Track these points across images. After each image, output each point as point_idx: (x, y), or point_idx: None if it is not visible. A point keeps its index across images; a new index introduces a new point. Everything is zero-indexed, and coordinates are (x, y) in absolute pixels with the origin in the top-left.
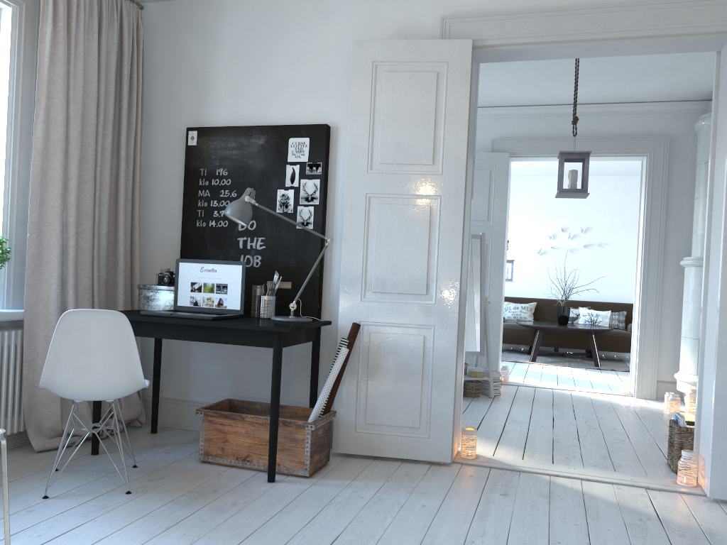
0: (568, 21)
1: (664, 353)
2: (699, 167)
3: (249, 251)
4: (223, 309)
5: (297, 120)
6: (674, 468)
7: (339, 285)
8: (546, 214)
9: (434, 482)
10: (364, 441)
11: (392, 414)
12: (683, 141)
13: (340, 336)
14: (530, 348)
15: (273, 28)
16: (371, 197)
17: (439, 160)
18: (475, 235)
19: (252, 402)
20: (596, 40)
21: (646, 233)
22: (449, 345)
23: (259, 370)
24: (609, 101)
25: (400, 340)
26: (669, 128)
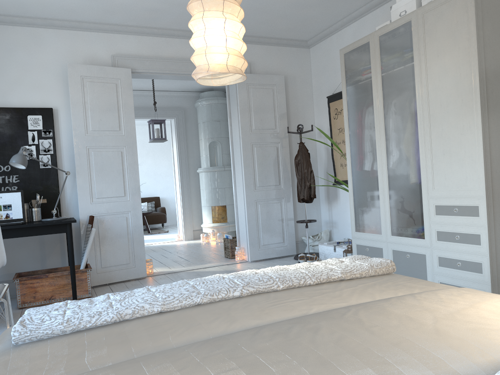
0: (173, 65)
1: (194, 216)
2: (200, 124)
3: (8, 184)
4: (11, 219)
5: (29, 105)
6: (230, 257)
7: (70, 198)
8: None
9: (149, 283)
10: (102, 277)
11: (115, 259)
12: (189, 111)
13: (82, 224)
14: None
15: (4, 47)
16: (89, 148)
17: (122, 128)
18: None
19: (35, 270)
20: (185, 74)
21: (179, 157)
22: (139, 219)
23: (23, 255)
24: (154, 89)
25: (115, 221)
26: (183, 104)
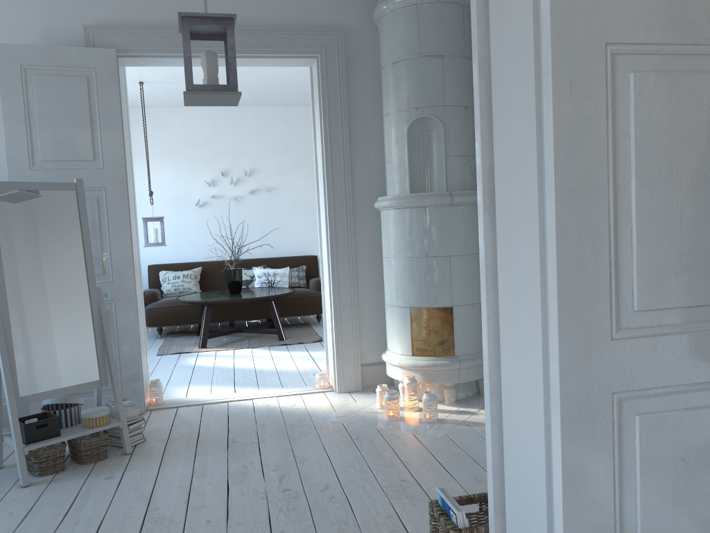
0: None
1: (365, 326)
2: (387, 71)
3: None
4: None
5: None
6: None
7: None
8: (201, 156)
9: None
10: None
11: None
12: (360, 38)
13: None
14: (200, 327)
15: None
16: None
17: None
18: (64, 184)
19: None
20: None
21: (328, 167)
22: None
23: None
24: None
25: None
26: (342, 18)
